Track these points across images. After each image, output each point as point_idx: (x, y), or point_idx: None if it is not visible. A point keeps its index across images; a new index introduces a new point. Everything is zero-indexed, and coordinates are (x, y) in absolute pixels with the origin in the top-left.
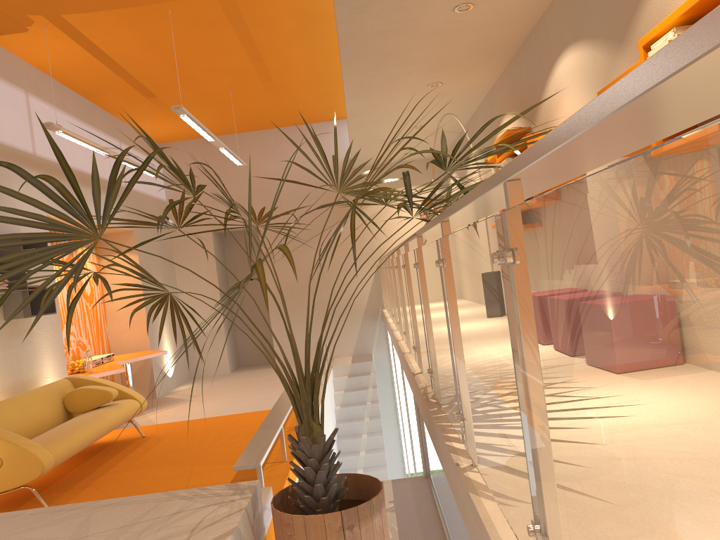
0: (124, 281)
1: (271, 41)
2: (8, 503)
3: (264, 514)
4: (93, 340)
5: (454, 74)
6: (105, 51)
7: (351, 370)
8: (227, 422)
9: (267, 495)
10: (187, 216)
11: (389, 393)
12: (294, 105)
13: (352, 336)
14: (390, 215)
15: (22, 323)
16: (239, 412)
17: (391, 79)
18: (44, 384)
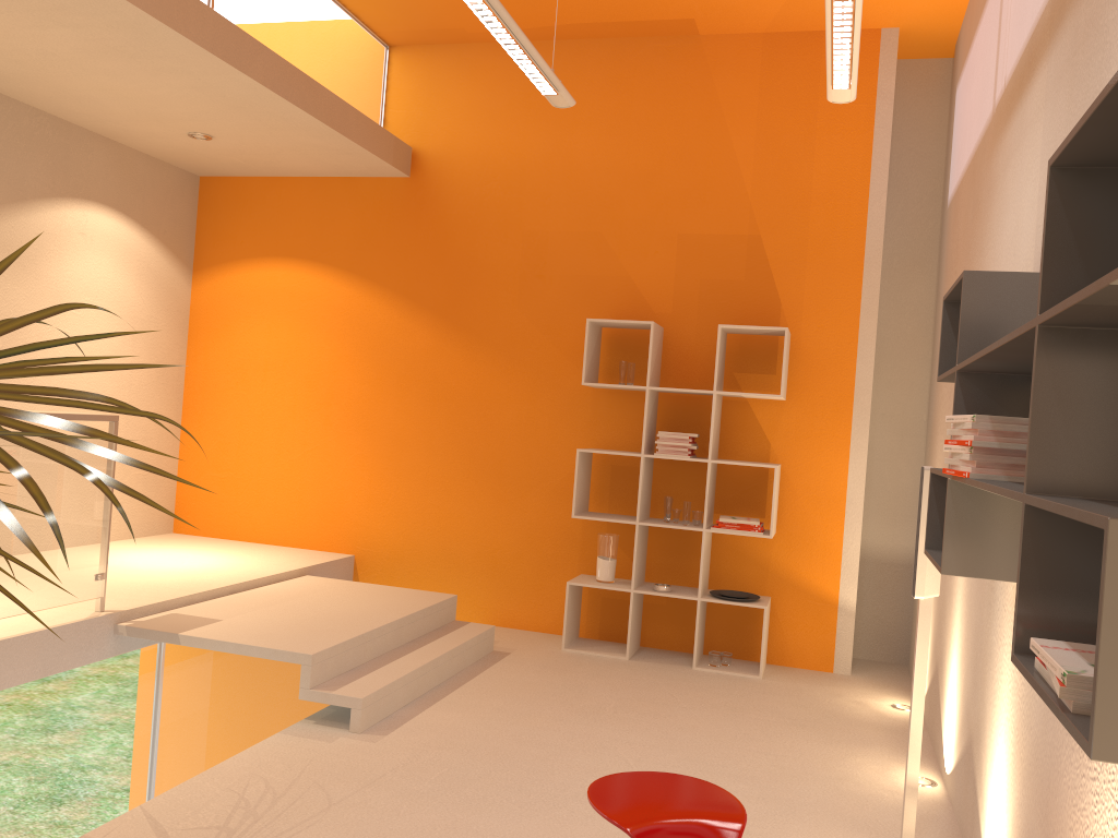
0: None
1: None
2: None
3: None
4: None
5: None
6: None
7: None
8: None
9: None
10: None
11: None
12: None
13: None
14: None
15: None
16: None
17: None
18: None
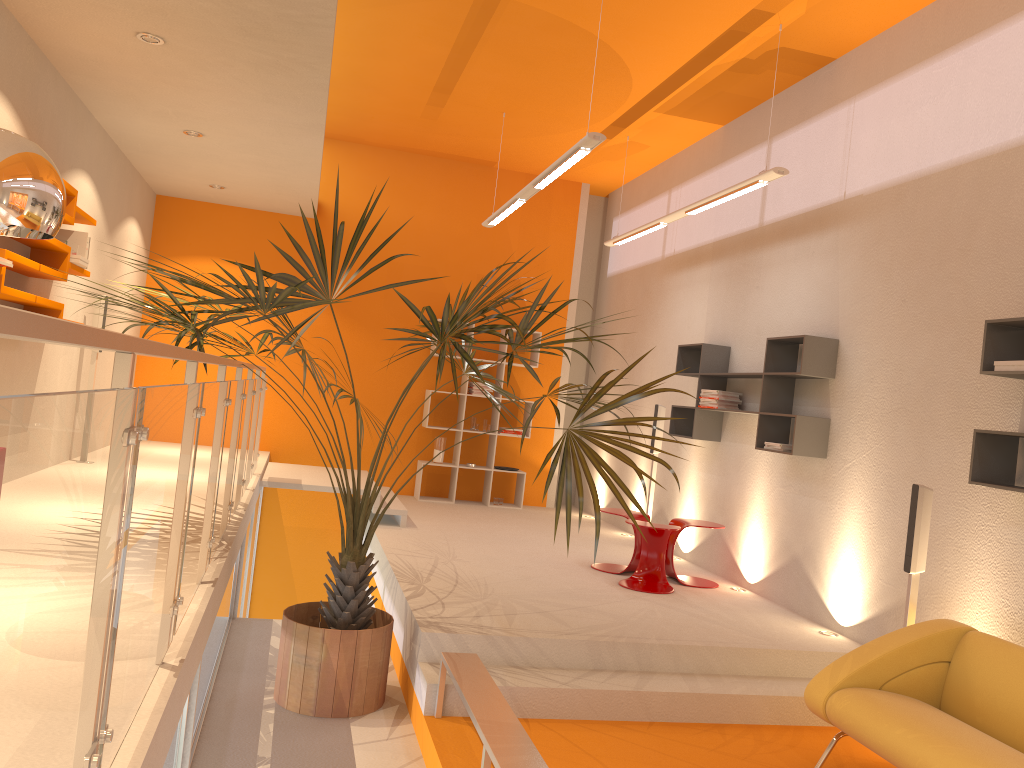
0: None
1: None
2: None
3: (417, 672)
4: None
5: None
6: None
7: None
8: None
9: (423, 672)
10: None
11: None
12: None
13: None
14: None
15: None
16: None
17: None
18: None
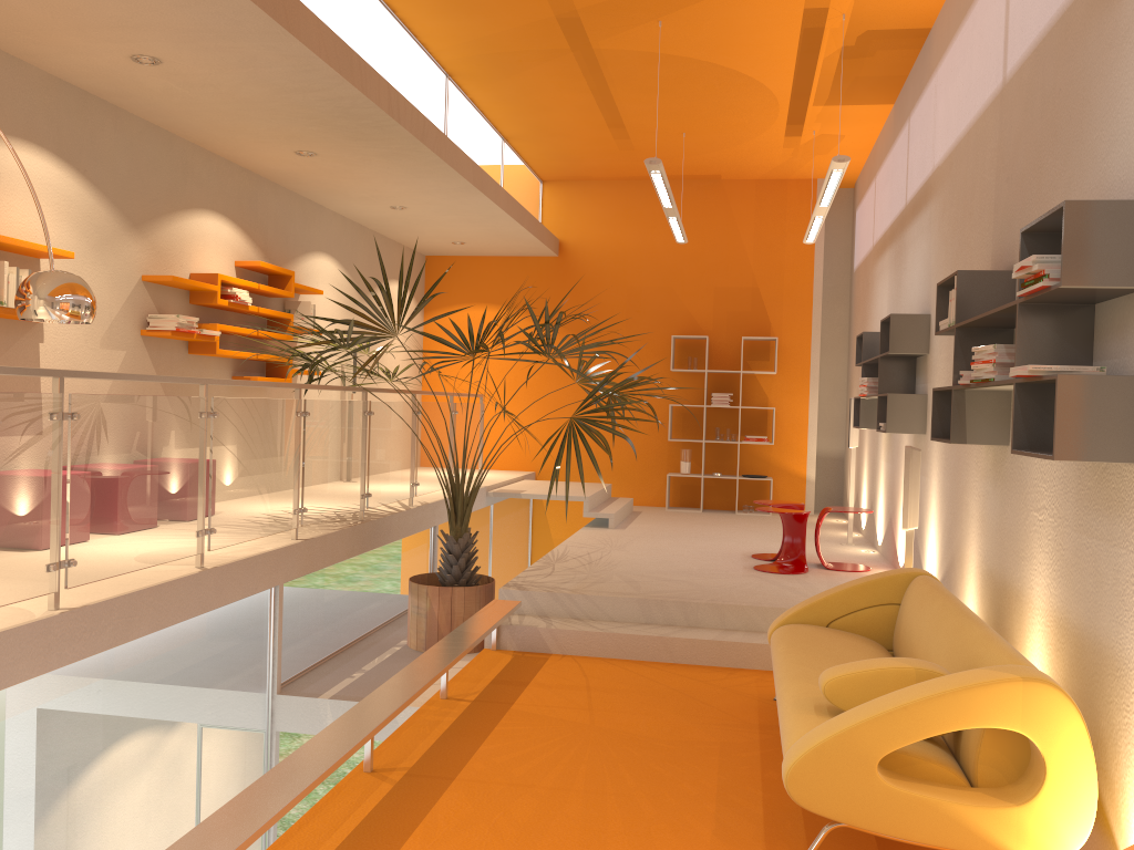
0: None
1: None
2: None
3: None
4: None
5: None
6: None
7: None
8: None
9: None
10: None
11: None
12: None
13: None
14: None
15: (1120, 476)
16: None
17: None
18: None
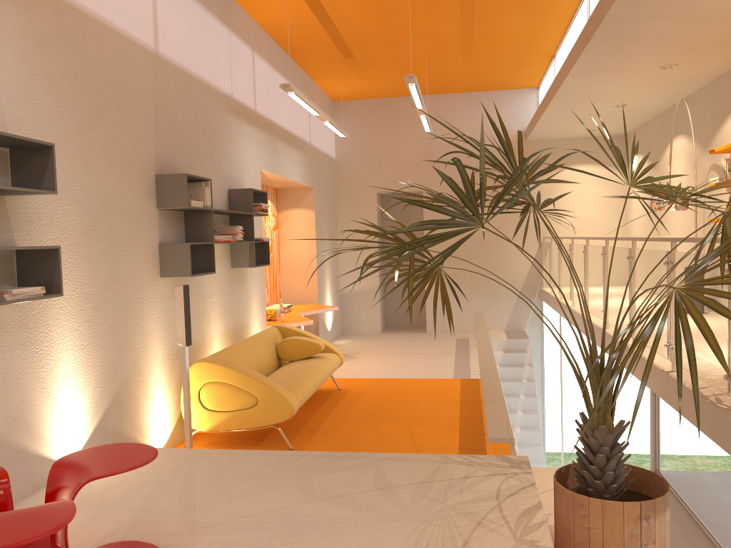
0: (299, 235)
1: (490, 9)
2: (249, 437)
3: None
4: (270, 289)
5: (695, 58)
6: (328, 13)
7: (506, 345)
8: (416, 385)
9: None
10: (354, 176)
11: (538, 372)
12: (480, 72)
13: (506, 311)
14: (560, 192)
15: (241, 271)
16: (413, 375)
17: (628, 59)
18: (252, 329)
